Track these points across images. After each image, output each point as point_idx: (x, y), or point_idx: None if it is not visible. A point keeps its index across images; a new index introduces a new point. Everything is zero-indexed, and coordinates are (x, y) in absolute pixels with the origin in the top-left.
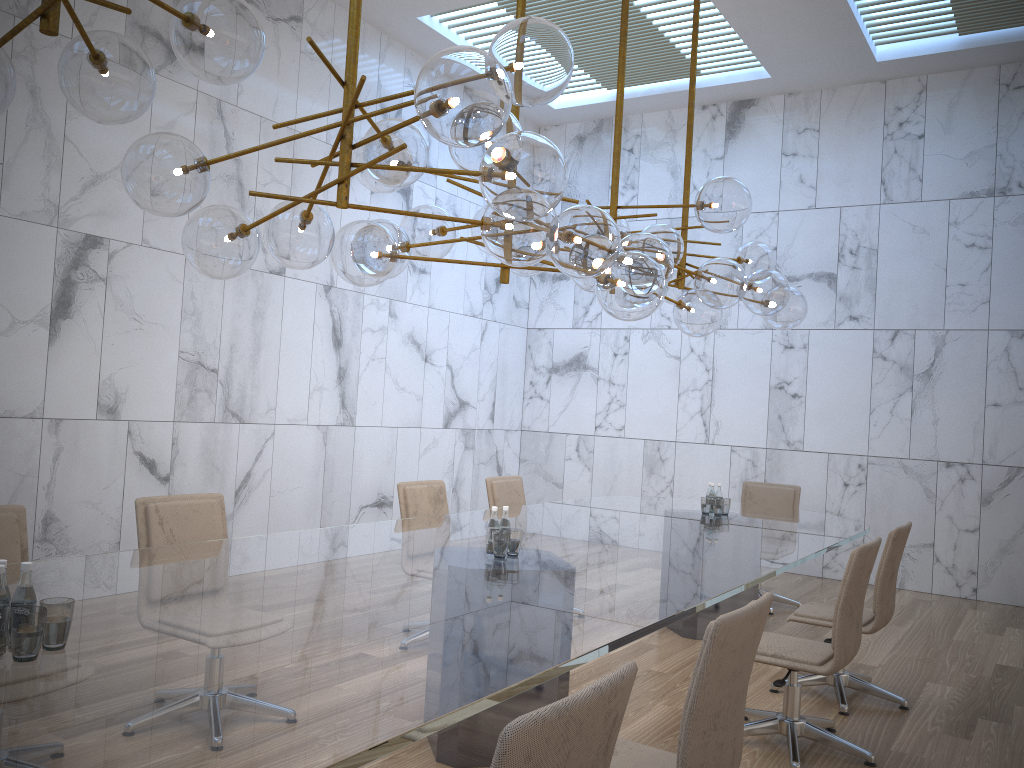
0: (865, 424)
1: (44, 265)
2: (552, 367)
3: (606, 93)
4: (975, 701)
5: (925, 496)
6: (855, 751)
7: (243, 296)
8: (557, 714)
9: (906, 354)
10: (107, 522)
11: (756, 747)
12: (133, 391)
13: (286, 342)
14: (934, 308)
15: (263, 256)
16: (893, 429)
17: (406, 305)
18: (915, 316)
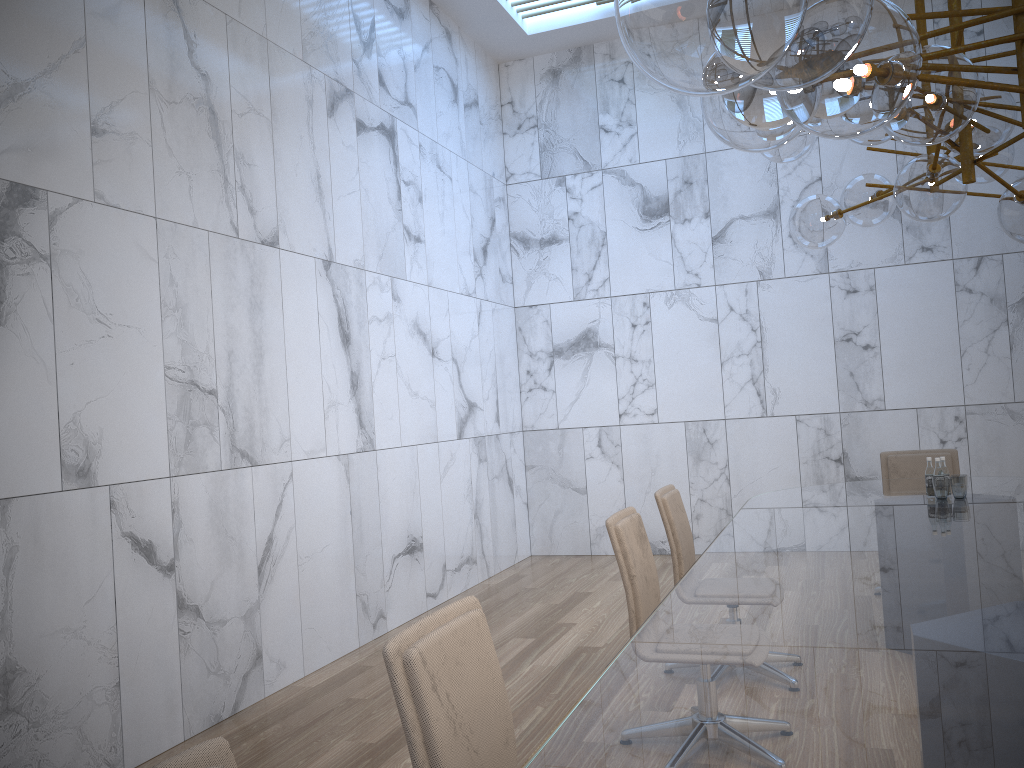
0: (957, 369)
1: None
2: (553, 350)
3: (593, 10)
4: None
5: None
6: None
7: (234, 279)
8: None
9: (995, 283)
10: (98, 655)
11: None
12: (110, 437)
13: (291, 342)
14: None
15: (251, 219)
16: (991, 371)
17: (407, 284)
18: (1000, 238)
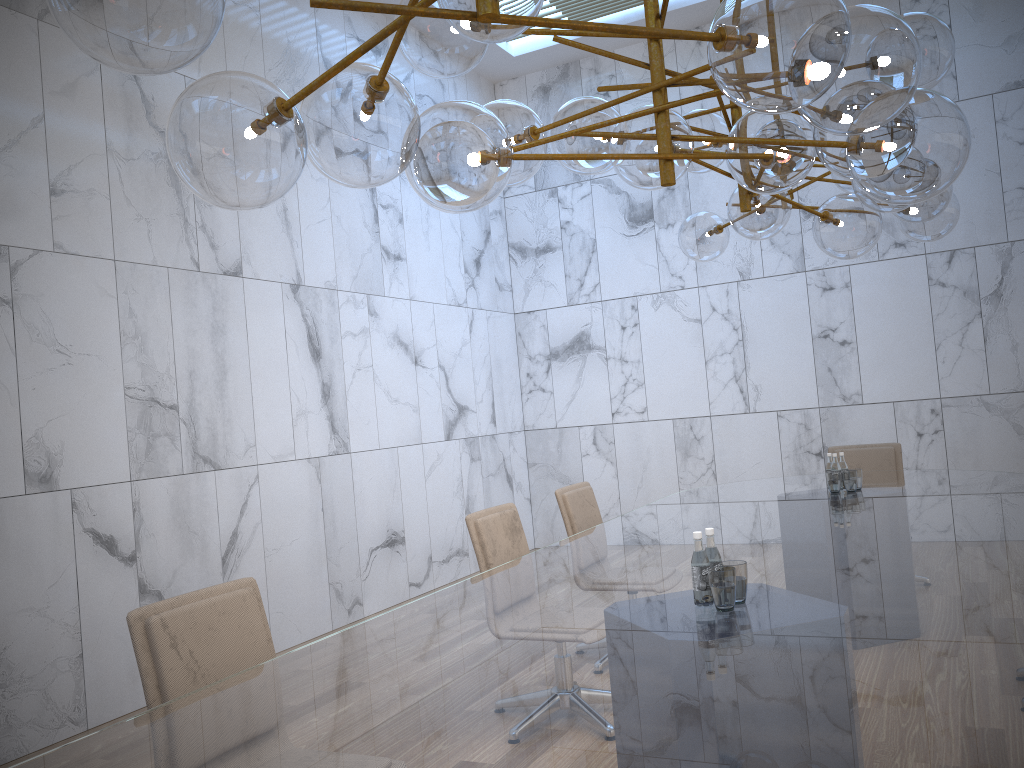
0: (932, 363)
1: None
2: (550, 353)
3: None
4: None
5: (1015, 434)
6: None
7: (195, 307)
8: None
9: (968, 276)
10: (61, 631)
11: None
12: (71, 448)
13: (256, 360)
14: (993, 219)
15: (213, 254)
16: (966, 363)
17: (386, 300)
18: (972, 232)
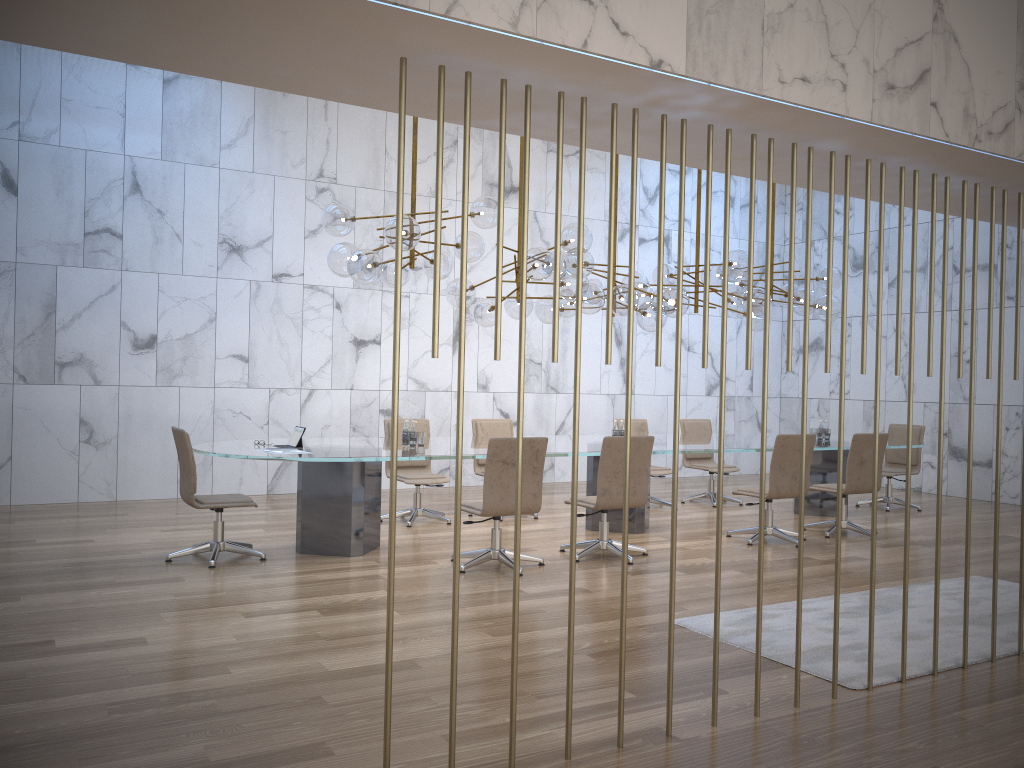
0: (1020, 381)
1: (448, 315)
2: (799, 349)
3: None
4: (932, 541)
5: None
6: (791, 540)
7: None
8: (505, 439)
9: None
10: None
11: (747, 539)
12: (495, 376)
13: (583, 344)
14: None
15: None
16: None
17: None
18: None
